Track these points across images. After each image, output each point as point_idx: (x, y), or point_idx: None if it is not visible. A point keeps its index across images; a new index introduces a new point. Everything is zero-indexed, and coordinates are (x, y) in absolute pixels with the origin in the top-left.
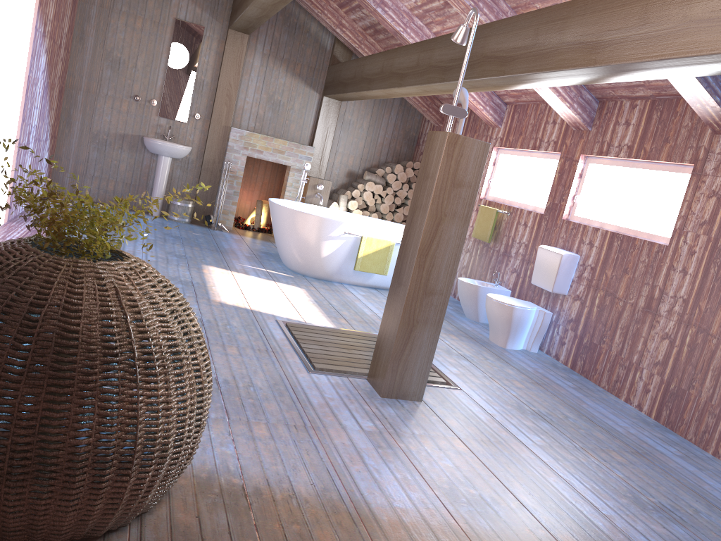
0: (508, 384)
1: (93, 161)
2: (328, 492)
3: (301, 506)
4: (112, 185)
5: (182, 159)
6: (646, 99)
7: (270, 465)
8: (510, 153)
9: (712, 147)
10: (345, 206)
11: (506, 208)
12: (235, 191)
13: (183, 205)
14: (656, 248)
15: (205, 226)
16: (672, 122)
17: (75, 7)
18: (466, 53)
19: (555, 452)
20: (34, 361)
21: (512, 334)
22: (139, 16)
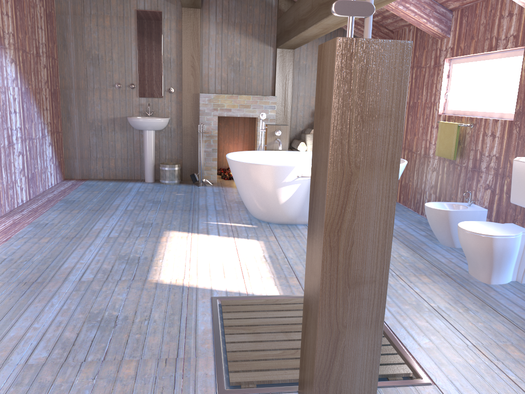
0: (501, 357)
1: (94, 146)
2: None
3: None
4: (113, 162)
5: (165, 129)
6: None
7: None
8: (464, 61)
9: None
10: (312, 143)
11: (468, 120)
12: (213, 149)
13: (169, 169)
14: None
15: (193, 183)
16: None
17: (52, 20)
18: None
19: None
20: None
21: (497, 267)
22: (106, 15)
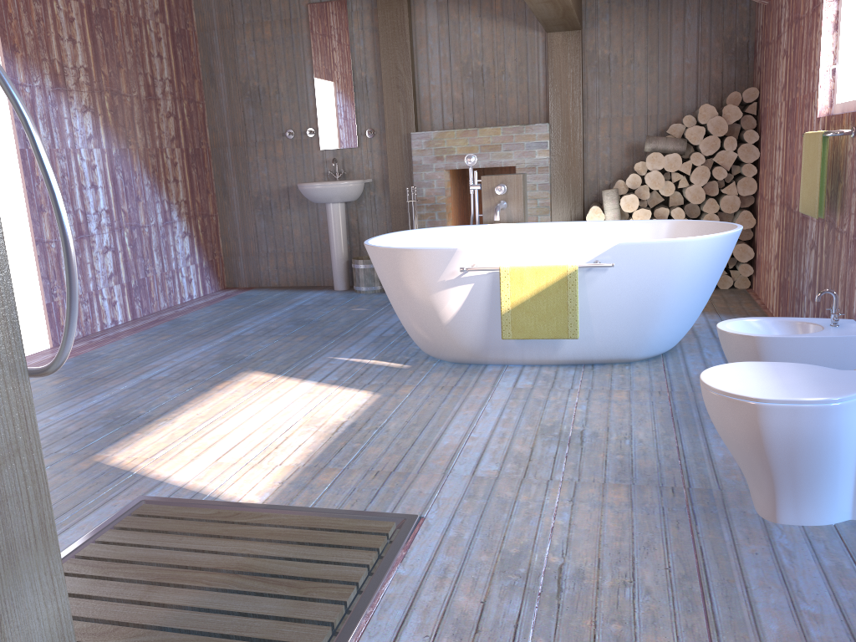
0: None
1: (262, 234)
2: None
3: None
4: (291, 260)
5: (366, 200)
6: None
7: None
8: None
9: None
10: (615, 208)
11: (850, 122)
12: None
13: (364, 267)
14: None
15: None
16: None
17: (189, 42)
18: None
19: None
20: None
21: (787, 482)
22: (266, 21)
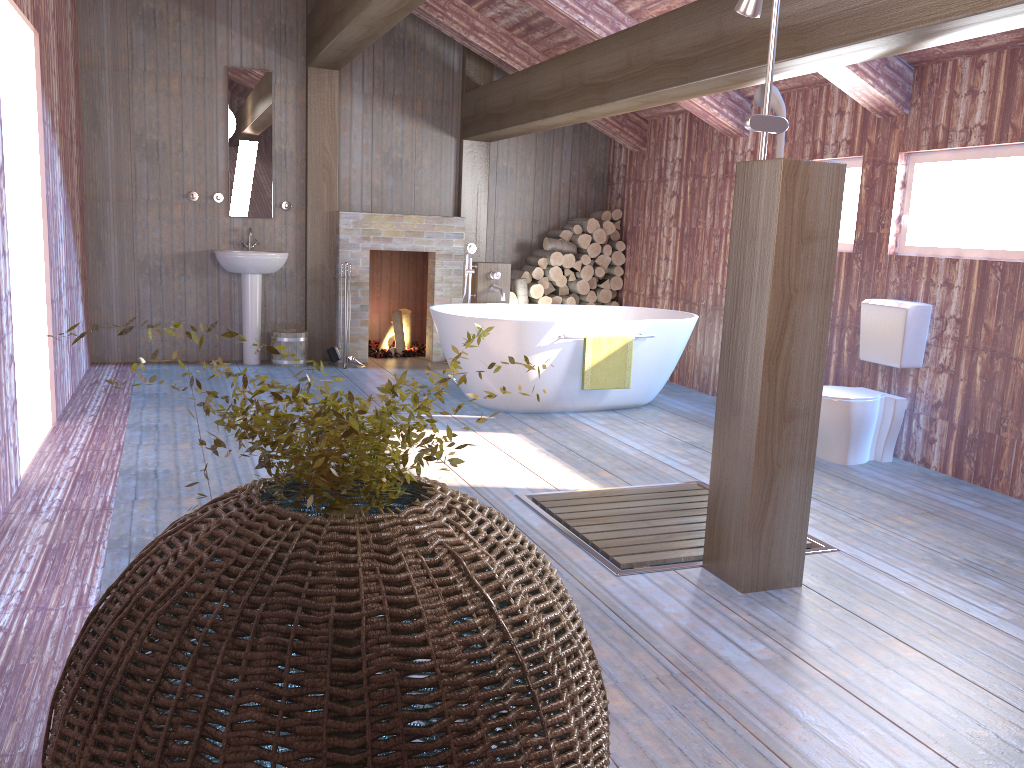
0: (894, 525)
1: (147, 302)
2: None
3: None
4: (181, 332)
5: (276, 273)
6: (998, 50)
7: (670, 766)
8: None
9: None
10: (526, 294)
11: None
12: (362, 305)
13: (292, 340)
14: None
15: (330, 365)
16: None
17: (78, 78)
18: (772, 29)
19: None
20: (377, 731)
21: (854, 441)
22: (174, 74)
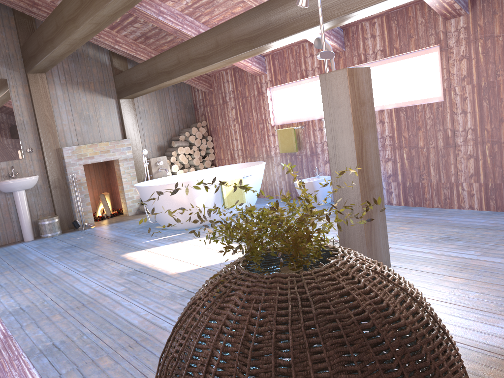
0: (402, 231)
1: None
2: (471, 355)
3: (480, 375)
4: None
5: (32, 188)
6: (381, 16)
7: None
8: (282, 87)
9: (447, 29)
10: (170, 171)
11: (298, 124)
12: (85, 195)
13: (51, 222)
14: (435, 105)
15: (75, 230)
16: (409, 24)
17: None
18: (319, 11)
19: (494, 254)
20: (408, 372)
21: None
22: None
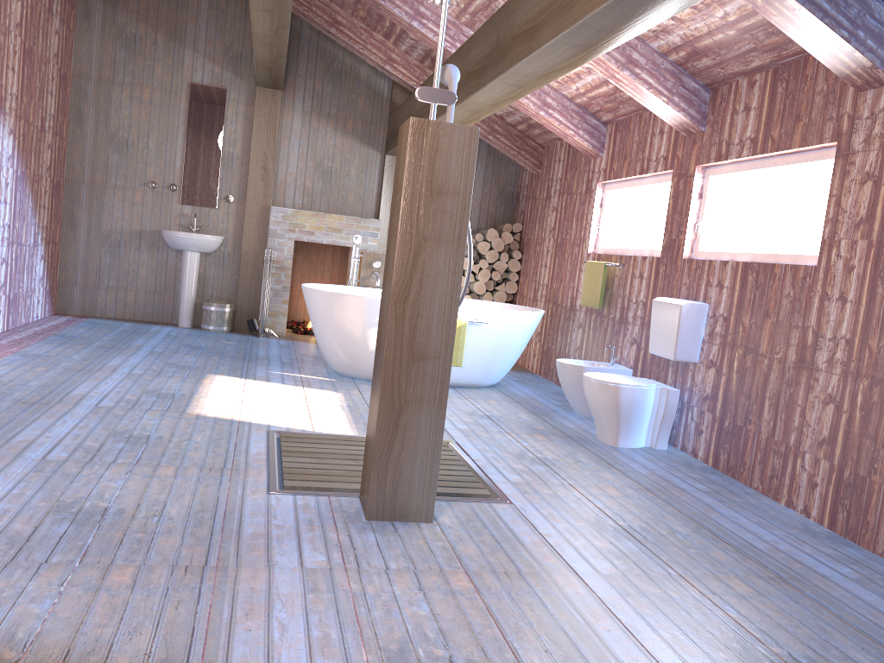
0: (596, 493)
1: (106, 268)
2: None
3: None
4: (132, 295)
5: (216, 254)
6: (766, 70)
7: (92, 628)
8: (618, 186)
9: (858, 111)
10: None
11: (618, 260)
12: (284, 287)
13: (217, 309)
14: (802, 272)
15: (250, 334)
16: (803, 92)
17: (67, 84)
18: (442, 12)
19: (627, 584)
20: None
21: (624, 425)
22: (146, 86)
